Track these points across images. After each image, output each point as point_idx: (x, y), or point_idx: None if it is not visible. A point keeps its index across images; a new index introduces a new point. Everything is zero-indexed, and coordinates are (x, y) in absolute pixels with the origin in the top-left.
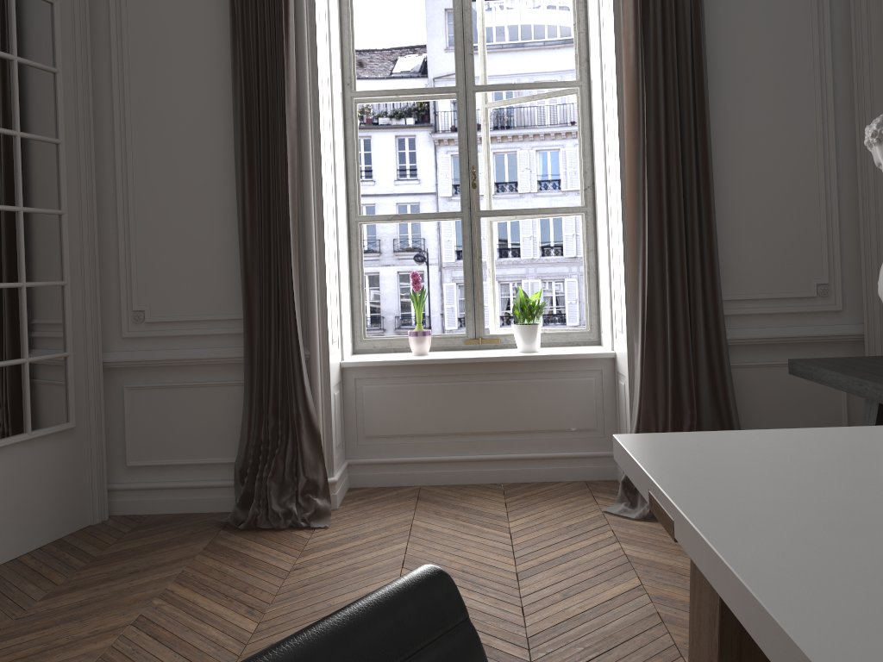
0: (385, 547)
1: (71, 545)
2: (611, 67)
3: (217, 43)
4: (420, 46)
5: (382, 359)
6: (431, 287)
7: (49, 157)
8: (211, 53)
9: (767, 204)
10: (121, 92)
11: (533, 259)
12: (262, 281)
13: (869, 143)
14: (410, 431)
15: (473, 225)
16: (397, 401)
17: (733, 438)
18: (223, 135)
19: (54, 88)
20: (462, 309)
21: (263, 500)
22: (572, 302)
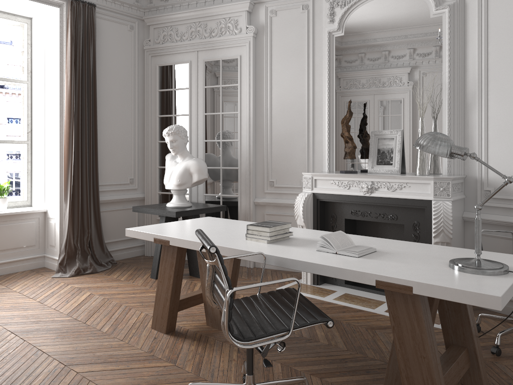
0: None
1: None
2: (55, 83)
3: None
4: None
5: None
6: None
7: None
8: None
9: (114, 147)
10: None
11: None
12: None
13: (165, 135)
14: None
15: None
16: None
17: (158, 225)
18: None
19: None
20: None
21: None
22: None
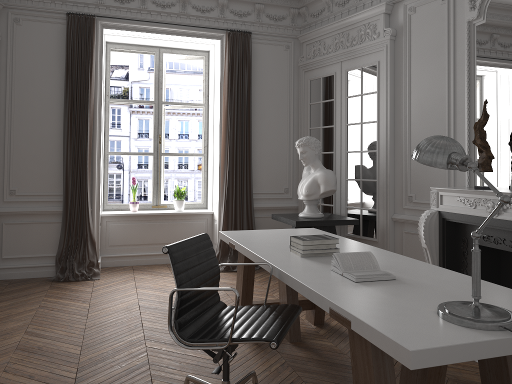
0: (127, 283)
1: None
2: (218, 104)
3: (57, 78)
4: (126, 65)
5: (118, 213)
6: (124, 181)
7: None
8: (54, 82)
9: (270, 159)
10: (10, 94)
11: (174, 170)
12: (73, 179)
13: (296, 147)
14: (129, 243)
15: (158, 158)
16: (124, 230)
17: (250, 231)
18: (58, 117)
19: None
20: (139, 192)
21: (71, 269)
22: (191, 190)
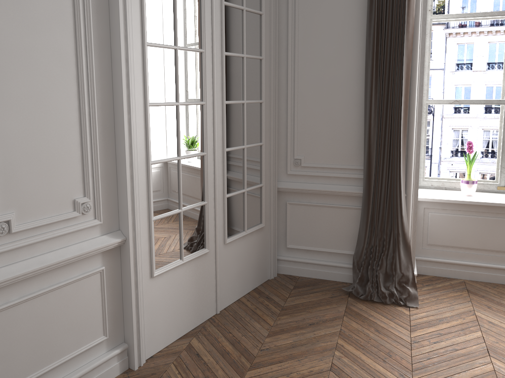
0: (467, 334)
1: (264, 294)
2: None
3: None
4: None
5: (443, 197)
6: (434, 130)
7: (257, 68)
8: None
9: None
10: (292, 23)
11: None
12: (378, 148)
13: None
14: (459, 244)
15: None
16: (452, 225)
17: None
18: (357, 52)
19: (260, 24)
20: (454, 145)
21: (374, 283)
22: None
